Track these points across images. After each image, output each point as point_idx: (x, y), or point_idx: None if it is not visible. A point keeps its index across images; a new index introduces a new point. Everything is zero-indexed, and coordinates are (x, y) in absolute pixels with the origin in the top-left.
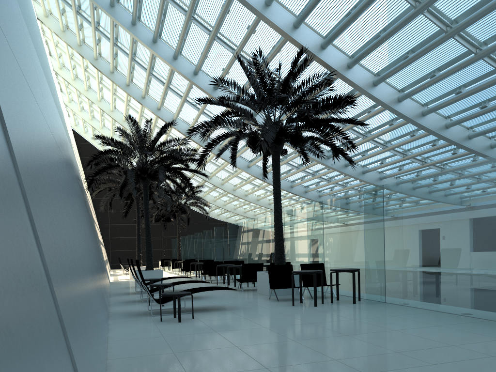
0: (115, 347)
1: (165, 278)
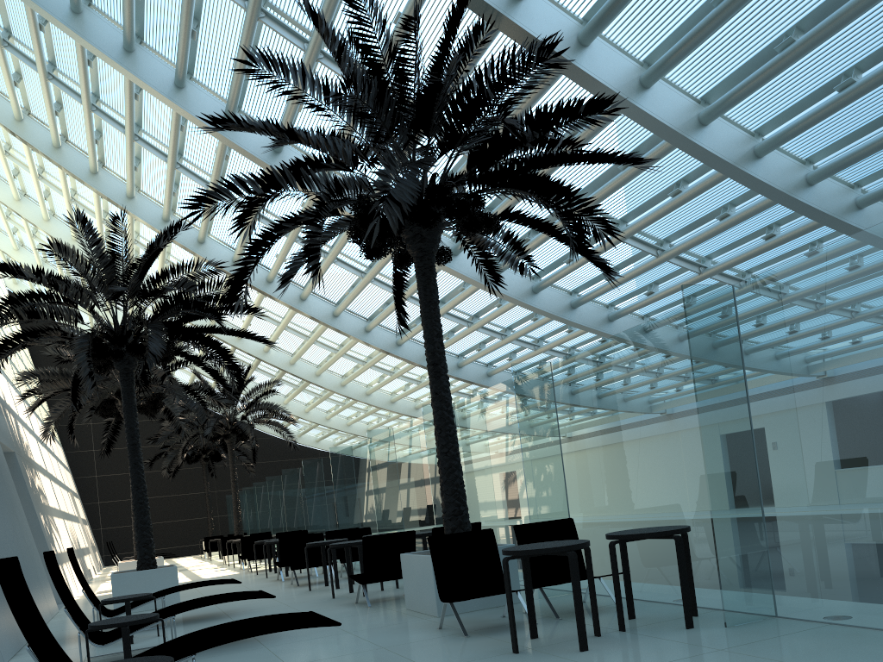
0: None
1: (175, 588)
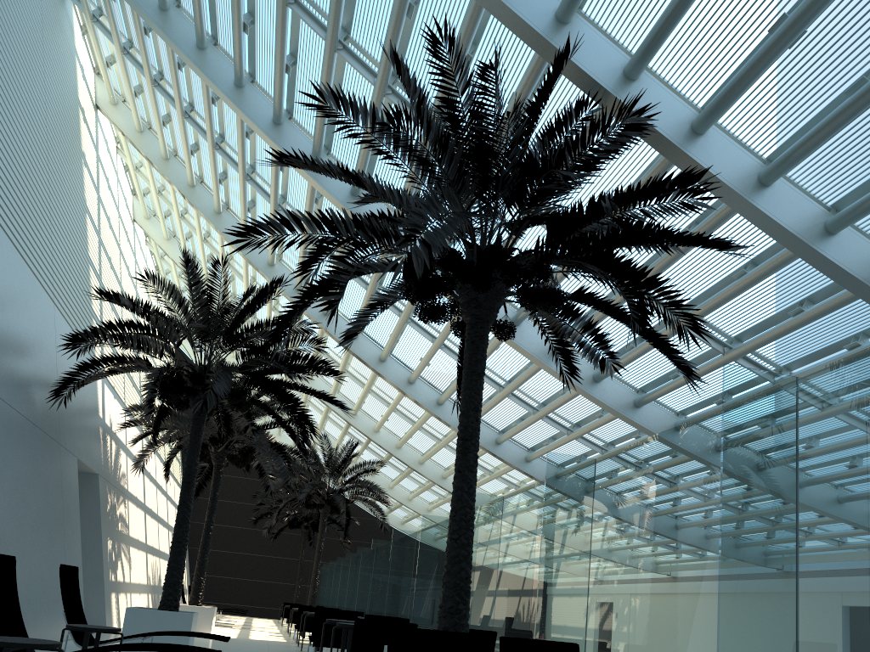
0: None
1: (163, 632)
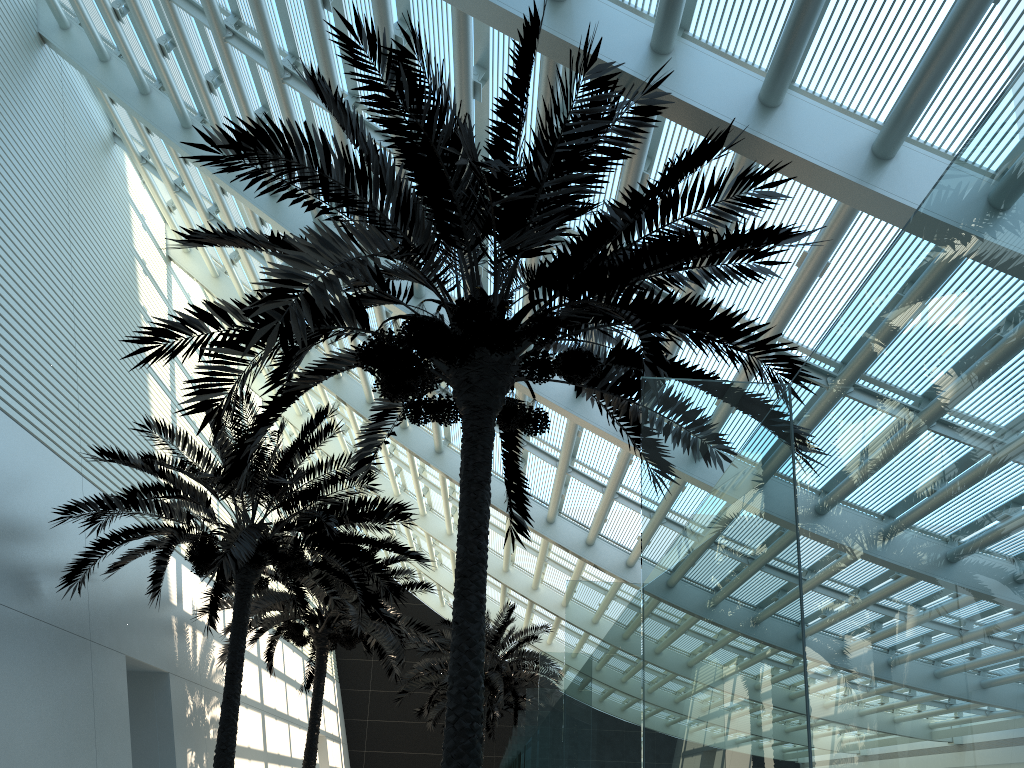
0: None
1: None
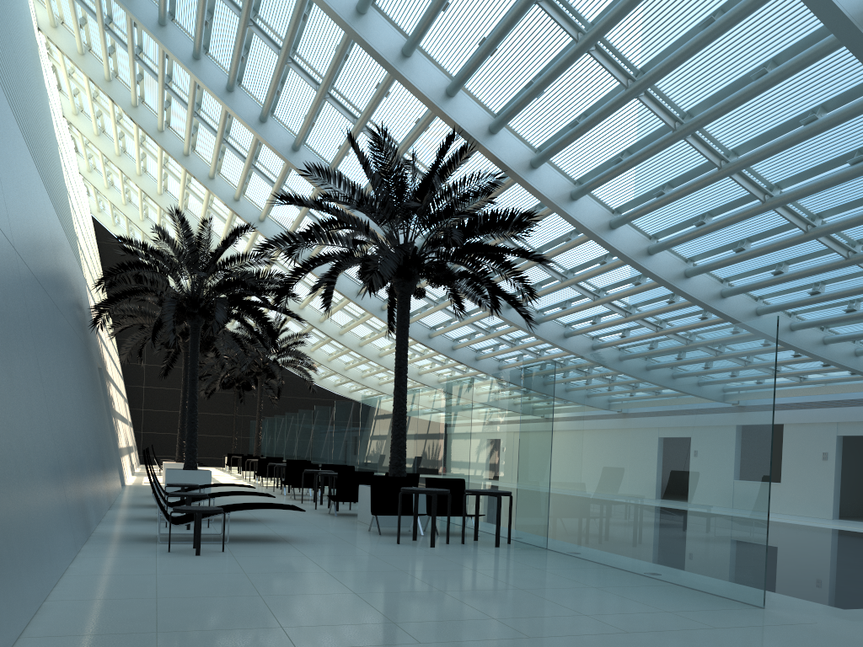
0: (69, 584)
1: (211, 485)
